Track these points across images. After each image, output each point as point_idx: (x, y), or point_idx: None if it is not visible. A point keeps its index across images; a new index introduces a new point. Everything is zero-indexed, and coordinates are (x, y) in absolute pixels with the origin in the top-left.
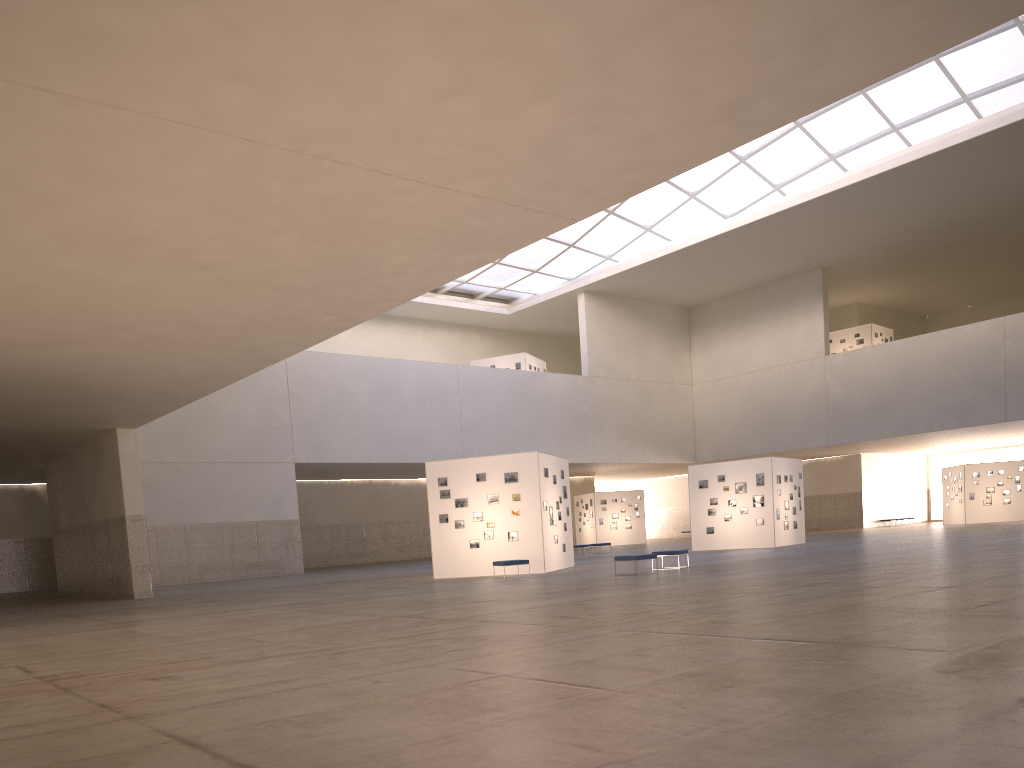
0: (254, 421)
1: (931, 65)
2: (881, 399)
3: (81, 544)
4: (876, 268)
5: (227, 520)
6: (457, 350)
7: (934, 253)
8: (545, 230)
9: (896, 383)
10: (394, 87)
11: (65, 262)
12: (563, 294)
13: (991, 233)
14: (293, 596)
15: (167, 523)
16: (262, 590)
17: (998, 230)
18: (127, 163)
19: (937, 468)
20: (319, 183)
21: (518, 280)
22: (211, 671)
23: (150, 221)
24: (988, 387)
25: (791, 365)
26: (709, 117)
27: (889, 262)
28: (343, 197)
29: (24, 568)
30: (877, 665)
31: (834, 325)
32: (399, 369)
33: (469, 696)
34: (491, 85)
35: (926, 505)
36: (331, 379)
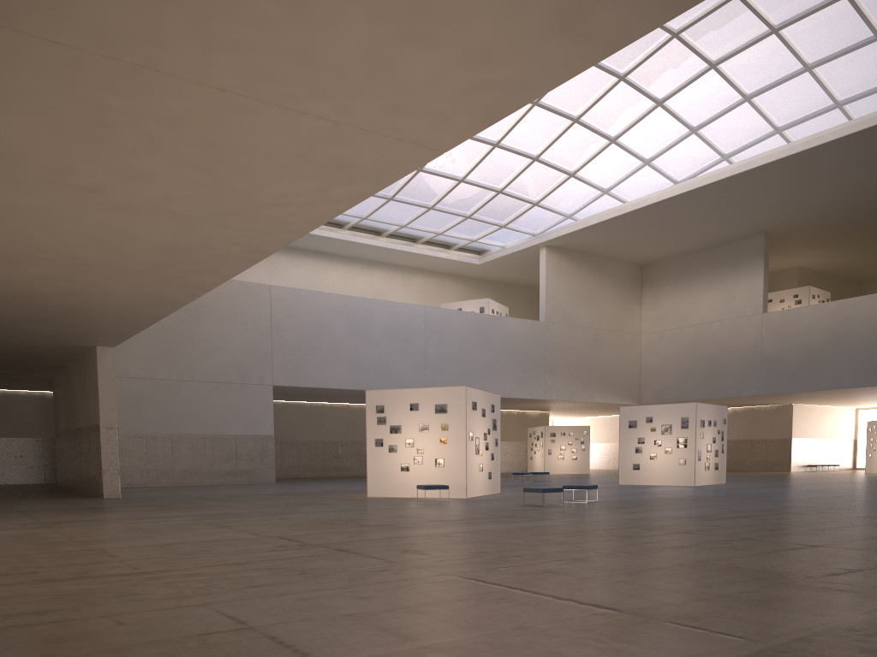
0: (239, 347)
1: (875, 45)
2: (812, 355)
3: (72, 446)
4: (816, 235)
5: (209, 432)
6: (432, 294)
7: (871, 223)
8: (413, 162)
9: (827, 341)
10: None
11: None
12: (527, 248)
13: None
14: (227, 506)
15: (156, 432)
16: (214, 497)
17: None
18: None
19: (865, 421)
20: (155, 98)
21: (488, 234)
22: (4, 591)
23: (6, 136)
24: None
25: (731, 320)
26: (544, 29)
27: (828, 230)
28: (188, 115)
29: (41, 463)
30: (652, 655)
31: (776, 286)
32: (372, 307)
33: (171, 656)
34: None
35: (852, 454)
36: (310, 313)
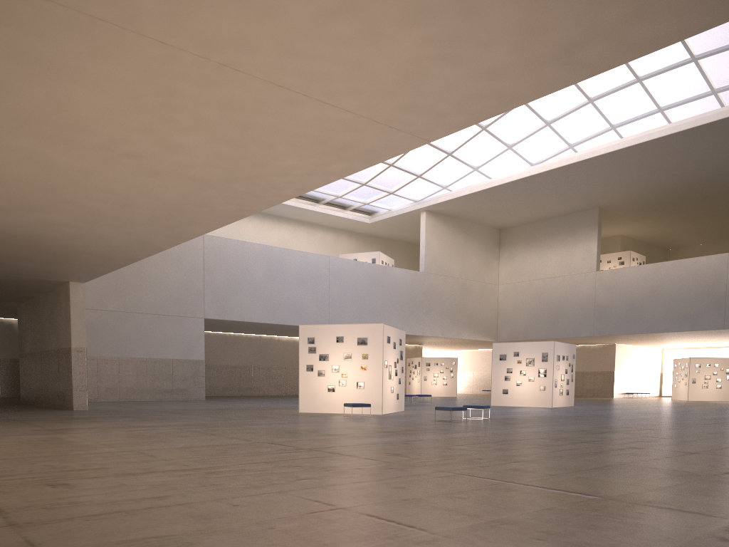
0: (176, 285)
1: (691, 65)
2: (634, 305)
3: (39, 366)
4: (637, 211)
5: (151, 356)
6: (330, 246)
7: (680, 203)
8: (403, 147)
9: (646, 295)
10: (287, 3)
11: (18, 141)
12: (410, 211)
13: (723, 192)
14: (191, 418)
15: (106, 355)
16: (170, 411)
17: (728, 190)
18: (63, 56)
19: (669, 358)
20: (223, 89)
21: (378, 198)
22: (102, 481)
23: (85, 111)
24: (713, 303)
25: (571, 276)
26: (547, 57)
27: (647, 207)
28: (243, 103)
29: None
30: (663, 526)
31: (603, 250)
32: (286, 256)
33: (310, 528)
34: (369, 9)
35: (659, 384)
36: (236, 259)
